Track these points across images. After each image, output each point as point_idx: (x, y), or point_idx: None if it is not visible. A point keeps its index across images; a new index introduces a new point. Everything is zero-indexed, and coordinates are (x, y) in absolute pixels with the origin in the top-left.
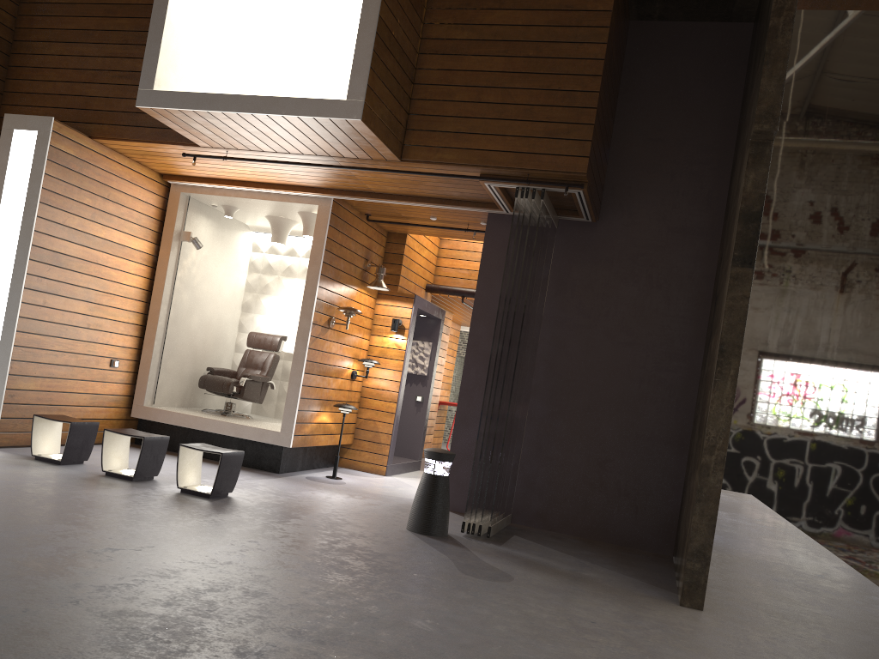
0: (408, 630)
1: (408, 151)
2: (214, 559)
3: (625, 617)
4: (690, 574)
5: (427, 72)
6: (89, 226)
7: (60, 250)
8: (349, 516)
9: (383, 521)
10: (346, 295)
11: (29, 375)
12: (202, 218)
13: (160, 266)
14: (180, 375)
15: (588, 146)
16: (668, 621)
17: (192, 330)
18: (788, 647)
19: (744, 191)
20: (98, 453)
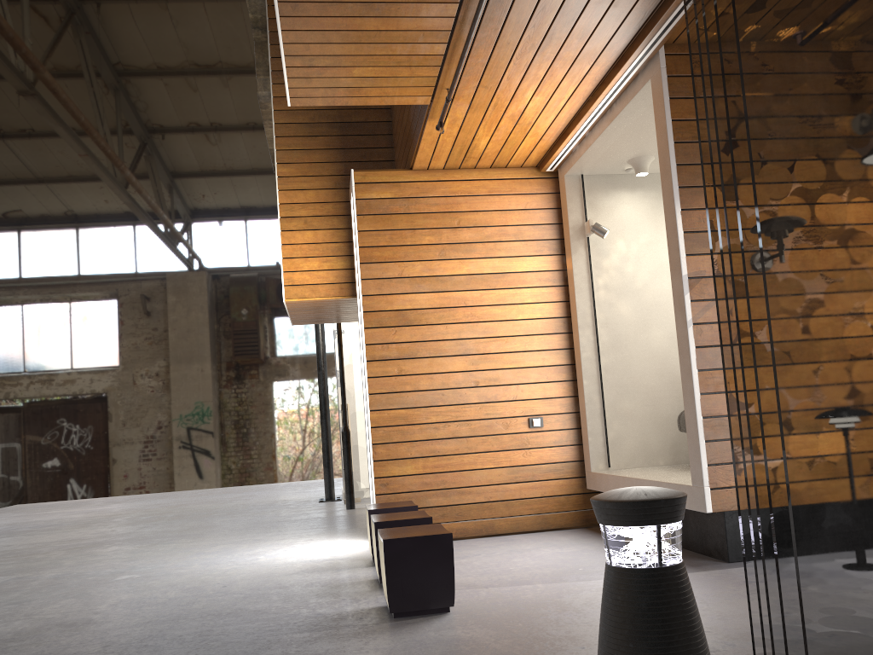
0: None
1: None
2: None
3: None
4: None
5: None
6: (439, 266)
7: (405, 306)
8: None
9: None
10: None
11: (403, 457)
12: (620, 194)
13: (569, 280)
14: (654, 418)
15: None
16: None
17: (658, 351)
18: None
19: None
20: (495, 545)
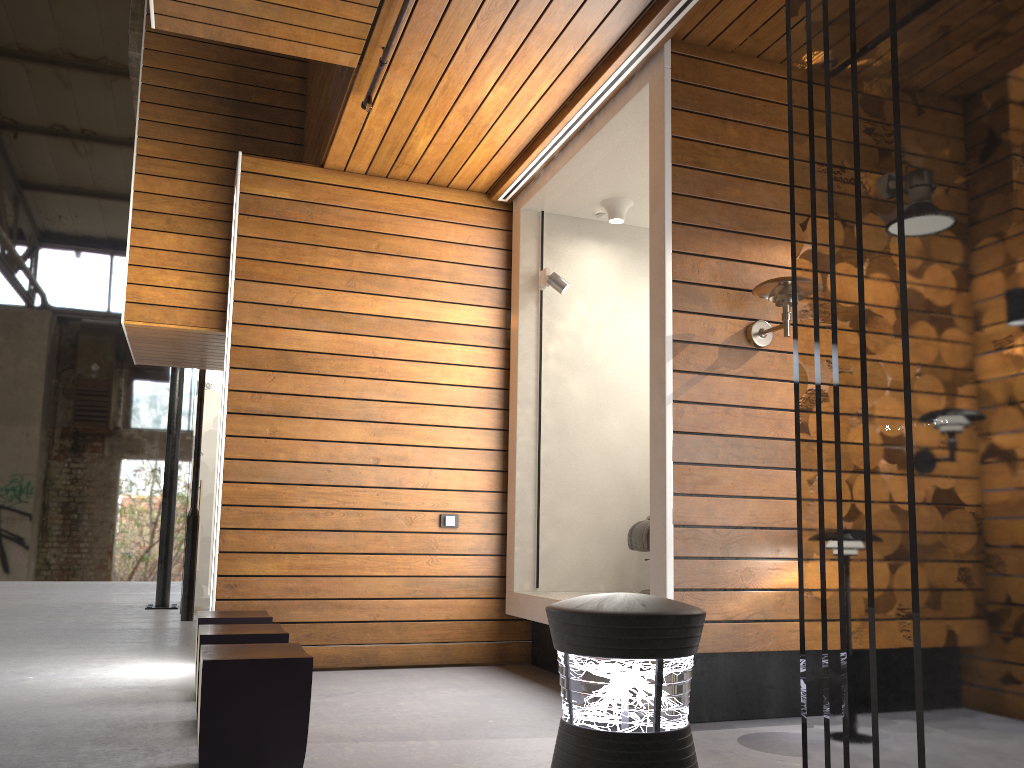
0: None
1: None
2: None
3: None
4: None
5: None
6: (345, 300)
7: (291, 345)
8: None
9: None
10: None
11: (262, 551)
12: (586, 244)
13: (512, 342)
14: (599, 530)
15: None
16: None
17: (612, 445)
18: None
19: None
20: (377, 680)
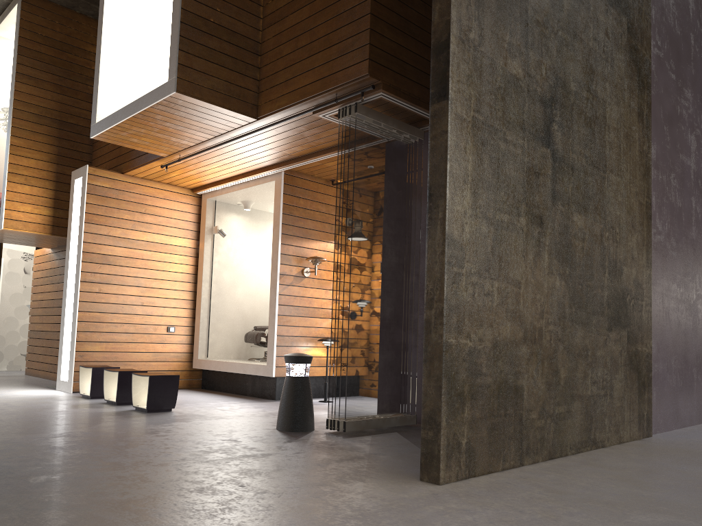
0: (11, 481)
1: (260, 110)
2: (9, 440)
3: (301, 485)
4: (425, 444)
5: (266, 42)
6: (131, 233)
7: (108, 252)
8: (244, 421)
9: (271, 423)
10: (323, 249)
11: (94, 341)
12: (232, 215)
13: (200, 255)
14: (232, 334)
15: (367, 49)
16: (350, 490)
17: (238, 300)
18: (458, 518)
19: (433, 25)
20: None
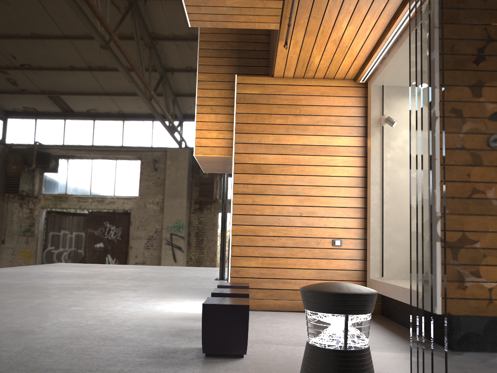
0: None
1: None
2: None
3: None
4: None
5: None
6: (284, 138)
7: (260, 161)
8: None
9: None
10: None
11: (249, 256)
12: (407, 99)
13: (368, 153)
14: None
15: None
16: None
17: None
18: None
19: None
20: (300, 317)
